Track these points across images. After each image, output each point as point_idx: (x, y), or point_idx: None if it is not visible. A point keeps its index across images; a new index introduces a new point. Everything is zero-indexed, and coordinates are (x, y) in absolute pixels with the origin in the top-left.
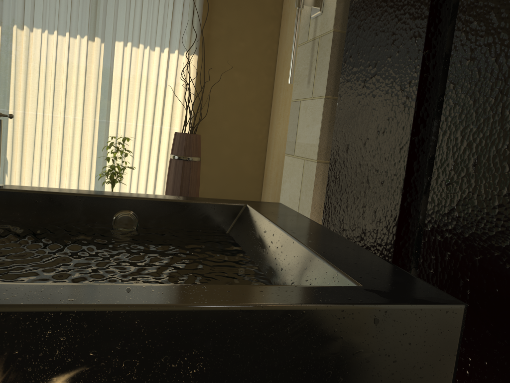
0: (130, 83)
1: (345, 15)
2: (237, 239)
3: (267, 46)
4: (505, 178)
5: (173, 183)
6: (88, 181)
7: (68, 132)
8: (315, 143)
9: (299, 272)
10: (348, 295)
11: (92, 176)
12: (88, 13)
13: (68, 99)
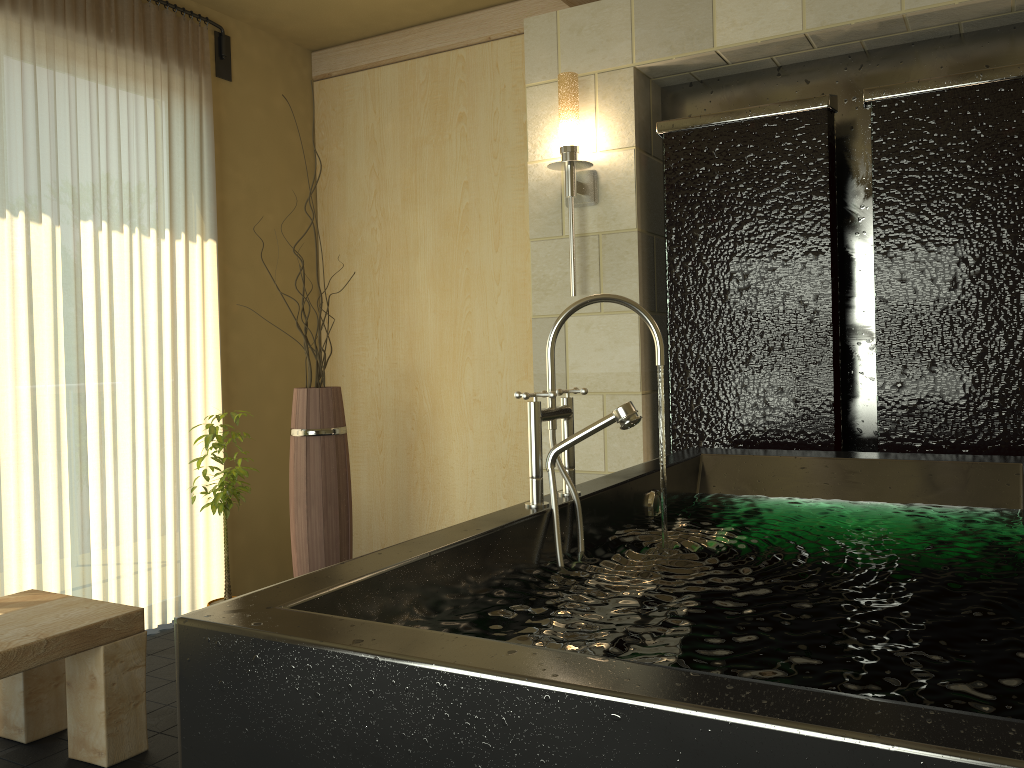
0: (115, 305)
1: (641, 211)
2: (737, 491)
3: (303, 219)
4: (967, 373)
5: (324, 479)
6: (56, 528)
7: (9, 428)
8: (630, 371)
9: (923, 481)
10: None
11: (66, 515)
12: (24, 163)
13: (3, 355)
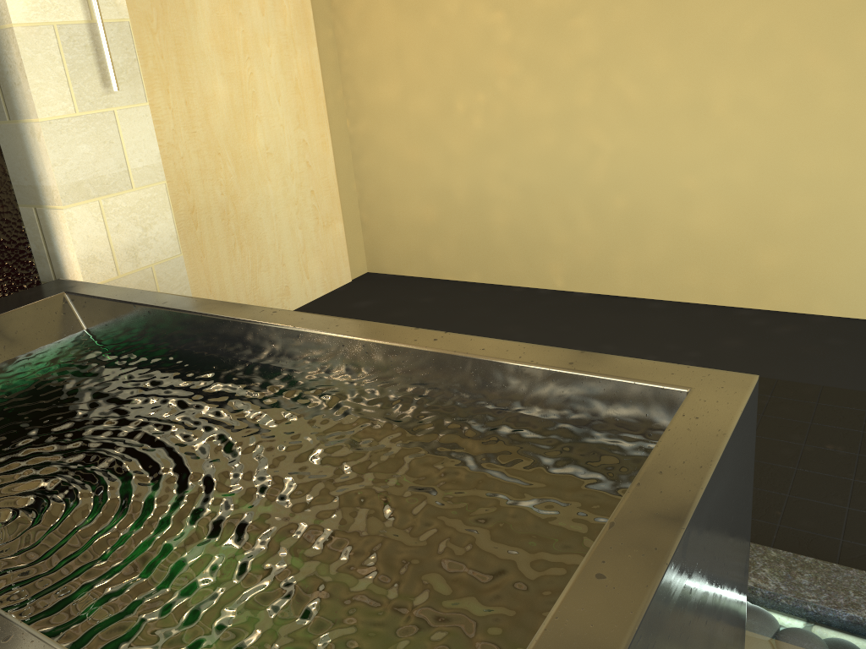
0: None
1: None
2: None
3: None
4: None
5: None
6: None
7: None
8: None
9: None
10: (89, 288)
11: None
12: None
13: None
